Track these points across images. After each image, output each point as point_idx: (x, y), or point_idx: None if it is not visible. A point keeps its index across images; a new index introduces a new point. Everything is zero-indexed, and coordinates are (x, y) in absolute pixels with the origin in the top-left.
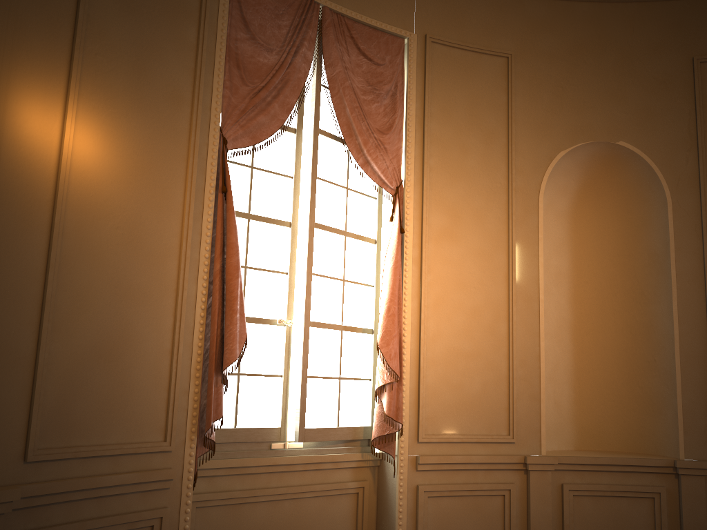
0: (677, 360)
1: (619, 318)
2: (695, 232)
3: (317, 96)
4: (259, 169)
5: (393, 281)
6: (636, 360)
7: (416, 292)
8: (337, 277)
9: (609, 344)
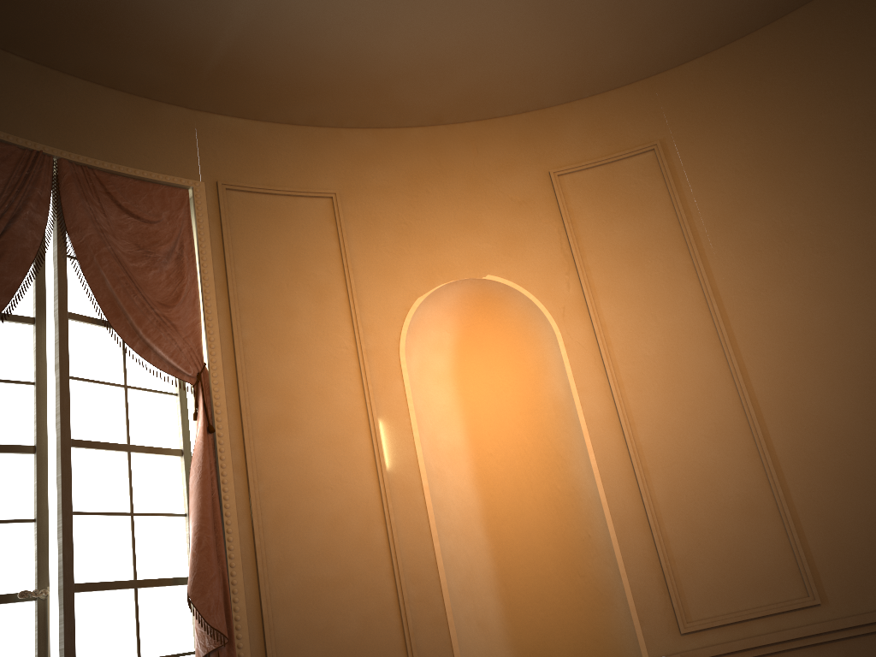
0: (611, 528)
1: (539, 492)
2: (596, 365)
3: (62, 270)
4: None
5: (203, 499)
6: (570, 541)
7: (245, 510)
8: (120, 511)
9: (534, 528)
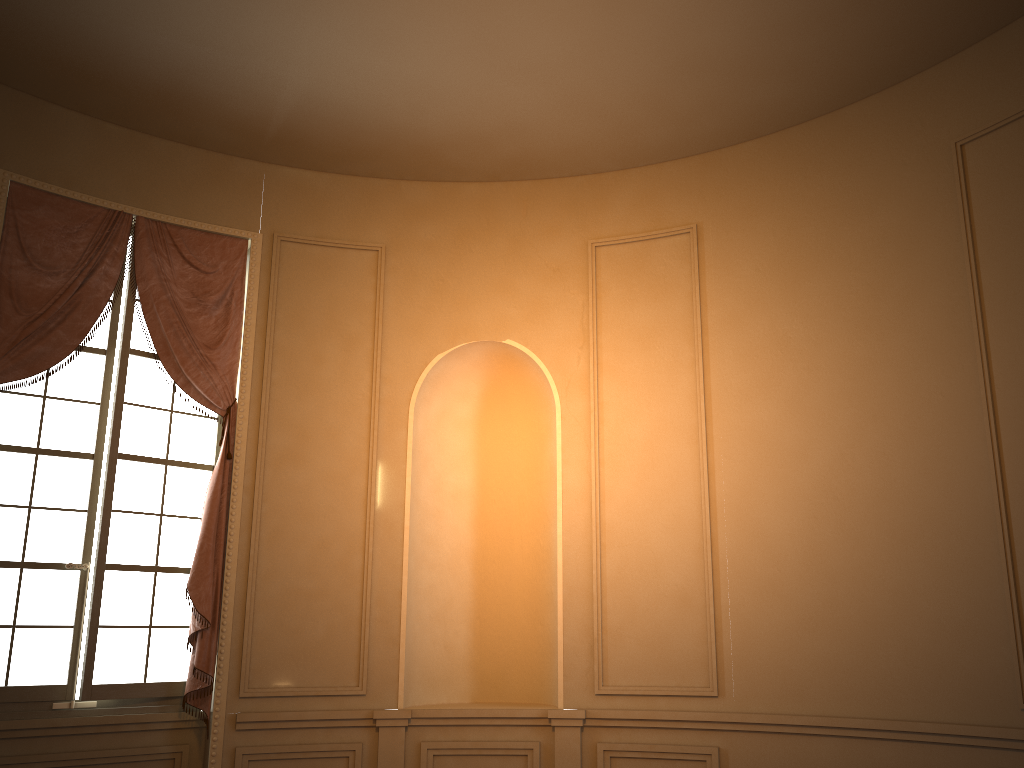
0: (560, 592)
1: (526, 543)
2: (584, 441)
3: (129, 313)
4: (54, 398)
5: (210, 514)
6: (540, 592)
7: (247, 525)
8: (152, 512)
9: (516, 573)
